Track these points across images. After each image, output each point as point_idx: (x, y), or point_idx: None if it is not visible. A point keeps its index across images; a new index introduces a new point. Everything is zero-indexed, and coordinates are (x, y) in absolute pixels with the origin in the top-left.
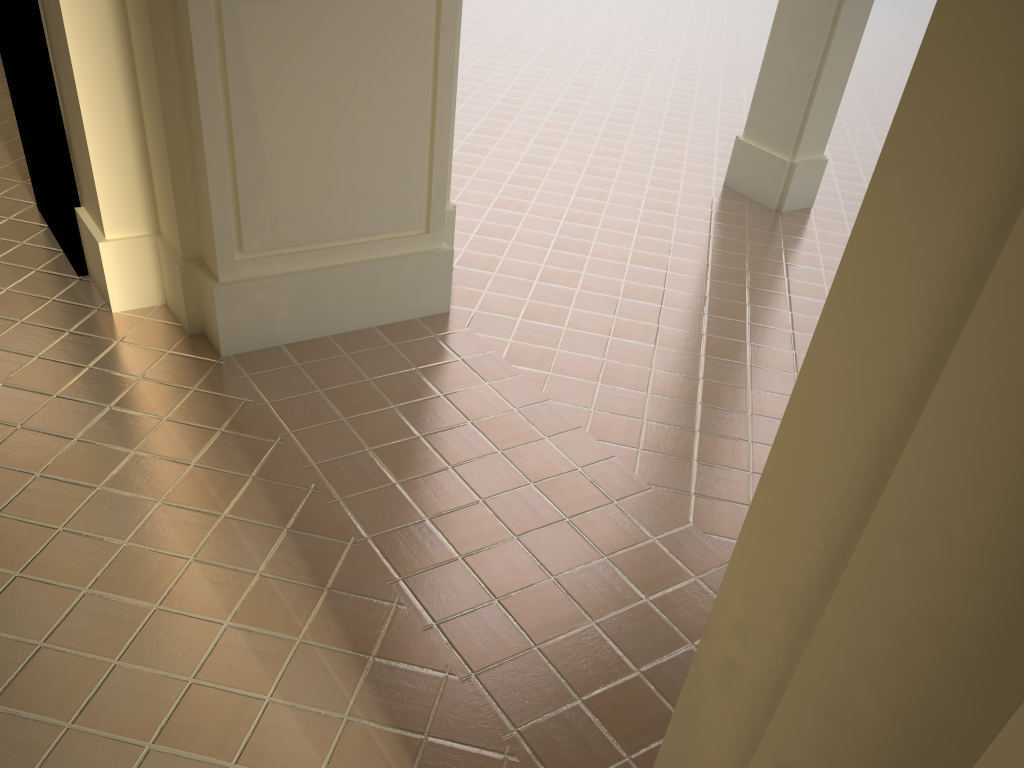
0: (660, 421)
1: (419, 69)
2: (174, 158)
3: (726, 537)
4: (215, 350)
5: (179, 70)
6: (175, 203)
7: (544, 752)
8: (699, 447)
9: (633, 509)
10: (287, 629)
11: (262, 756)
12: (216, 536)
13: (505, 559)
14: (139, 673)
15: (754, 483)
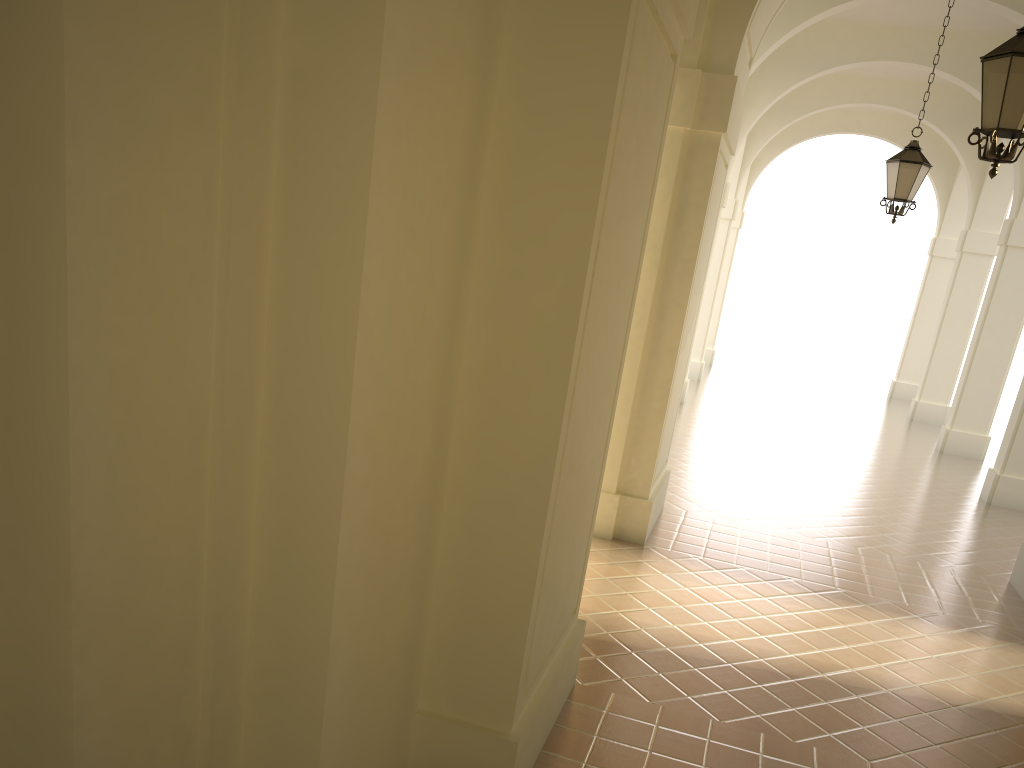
0: (810, 526)
1: (683, 377)
2: (626, 435)
3: (902, 555)
4: (635, 543)
5: (640, 389)
6: (621, 460)
7: (994, 621)
8: (837, 531)
9: (868, 555)
10: (883, 617)
11: (955, 647)
12: (803, 601)
13: (877, 580)
14: (885, 642)
15: (873, 538)
